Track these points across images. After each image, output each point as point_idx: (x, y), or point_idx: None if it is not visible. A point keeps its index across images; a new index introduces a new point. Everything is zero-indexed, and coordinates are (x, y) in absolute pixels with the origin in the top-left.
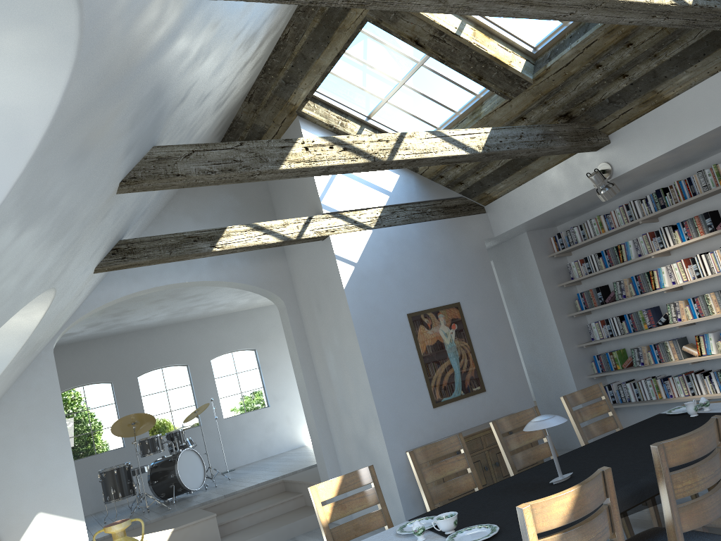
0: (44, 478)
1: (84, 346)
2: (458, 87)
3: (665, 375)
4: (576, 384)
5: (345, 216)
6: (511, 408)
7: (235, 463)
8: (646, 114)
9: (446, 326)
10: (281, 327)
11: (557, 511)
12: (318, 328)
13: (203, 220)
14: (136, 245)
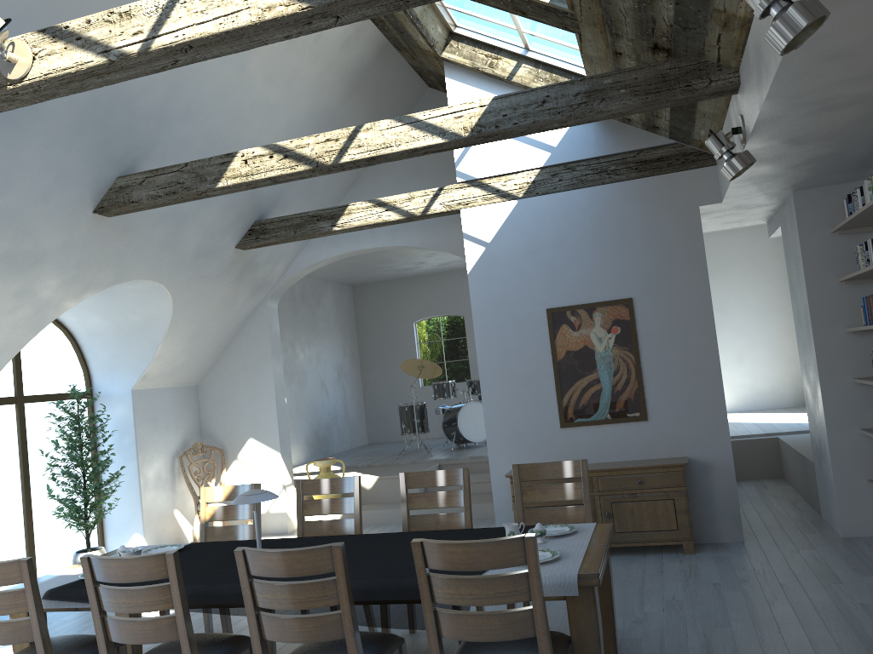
0: (254, 411)
1: (440, 277)
2: None
3: None
4: (829, 437)
5: (486, 184)
6: (687, 449)
7: None
8: (747, 41)
9: (602, 329)
10: None
11: None
12: None
13: (401, 180)
14: (267, 226)
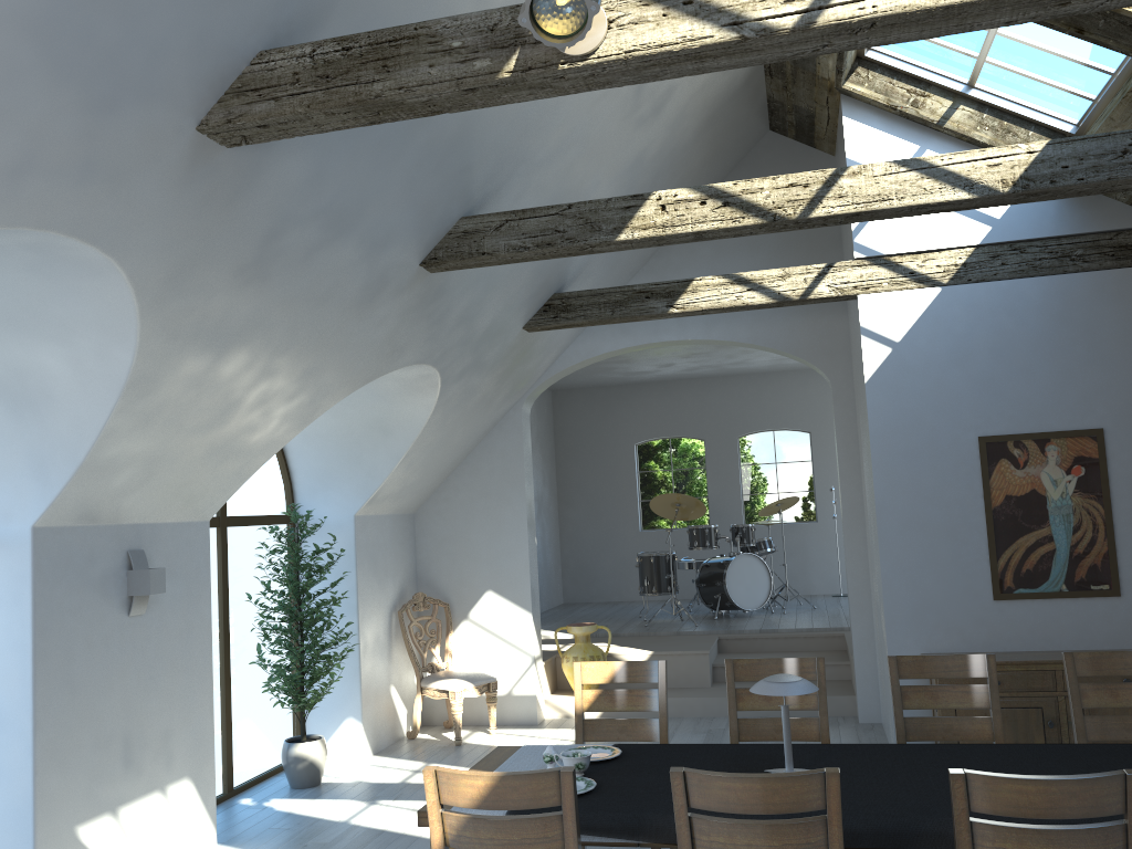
0: (496, 554)
1: (675, 386)
2: None
3: None
4: None
5: (895, 263)
6: None
7: None
8: None
9: (1058, 468)
10: None
11: (464, 790)
12: (860, 432)
13: (725, 251)
14: (572, 301)
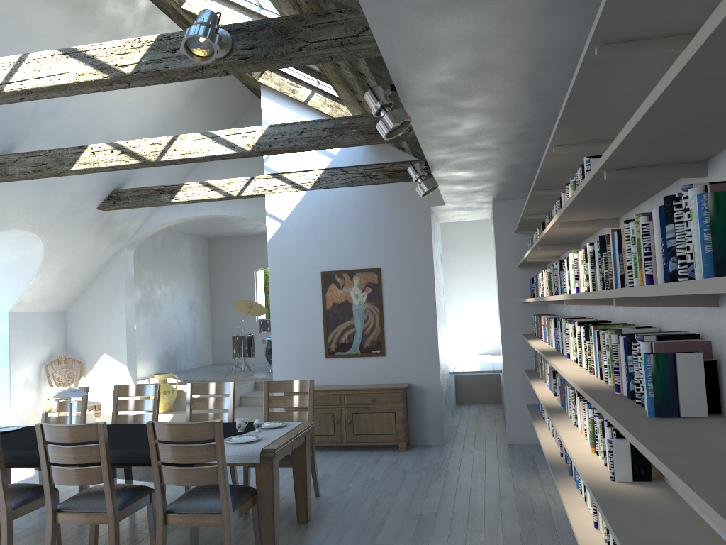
0: (109, 334)
1: None
2: None
3: None
4: (504, 374)
5: (285, 177)
6: (410, 378)
7: None
8: None
9: (358, 288)
10: (442, 243)
11: None
12: None
13: (233, 165)
14: (122, 194)
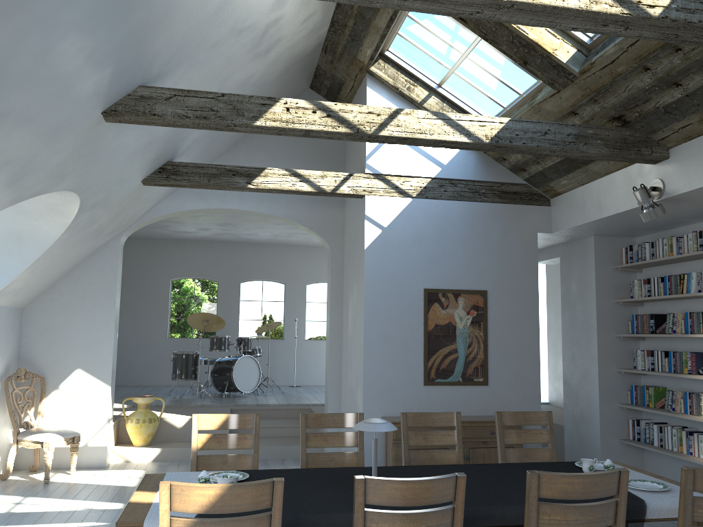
0: (88, 343)
1: (202, 245)
2: (519, 68)
3: (697, 429)
4: (600, 408)
5: (388, 180)
6: (512, 410)
7: (305, 381)
8: None
9: (463, 310)
10: None
11: (196, 499)
12: (349, 280)
13: (274, 157)
14: (181, 168)
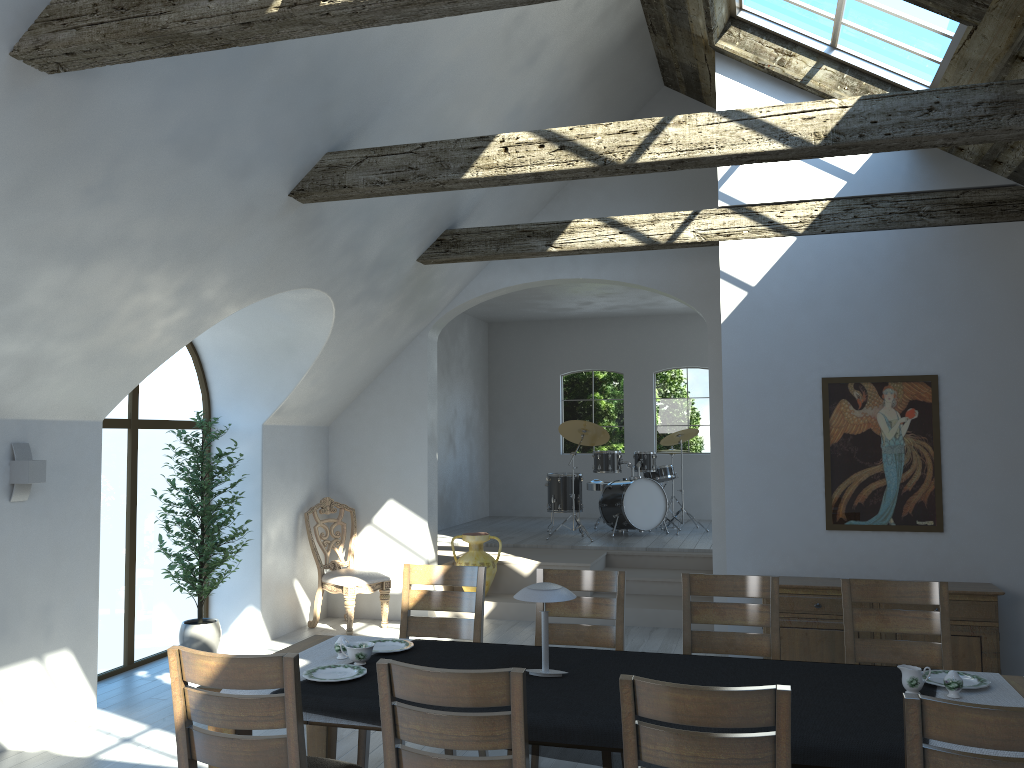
0: (399, 466)
1: (599, 324)
2: None
3: None
4: None
5: (755, 213)
6: (992, 574)
7: None
8: None
9: (893, 410)
10: None
11: (200, 669)
12: None
13: (617, 198)
14: (462, 237)
